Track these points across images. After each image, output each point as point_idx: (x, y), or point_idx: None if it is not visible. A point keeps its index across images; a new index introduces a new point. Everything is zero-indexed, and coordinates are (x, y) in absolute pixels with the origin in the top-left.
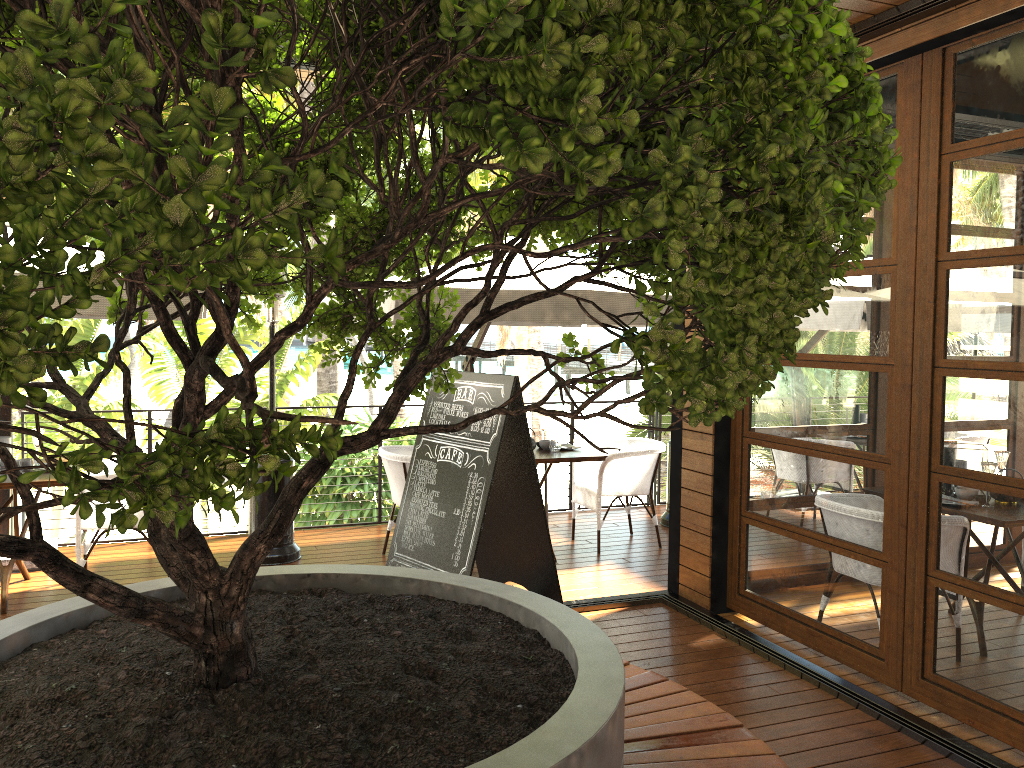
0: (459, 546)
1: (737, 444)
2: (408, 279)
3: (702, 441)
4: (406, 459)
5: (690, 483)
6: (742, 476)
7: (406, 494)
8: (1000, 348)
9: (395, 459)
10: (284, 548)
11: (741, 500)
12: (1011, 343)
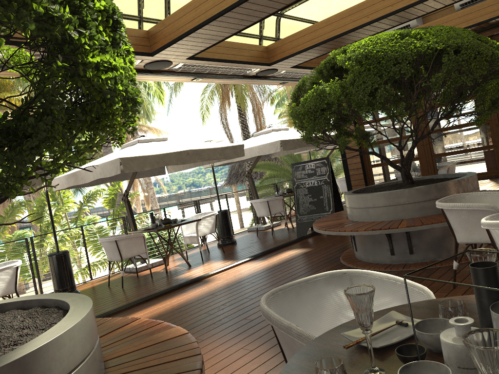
0: (326, 205)
1: (367, 169)
2: (279, 138)
3: (358, 171)
4: (268, 199)
5: (355, 184)
6: (371, 177)
7: (296, 200)
8: (443, 124)
9: (264, 200)
10: (233, 239)
11: (372, 183)
12: (446, 123)
